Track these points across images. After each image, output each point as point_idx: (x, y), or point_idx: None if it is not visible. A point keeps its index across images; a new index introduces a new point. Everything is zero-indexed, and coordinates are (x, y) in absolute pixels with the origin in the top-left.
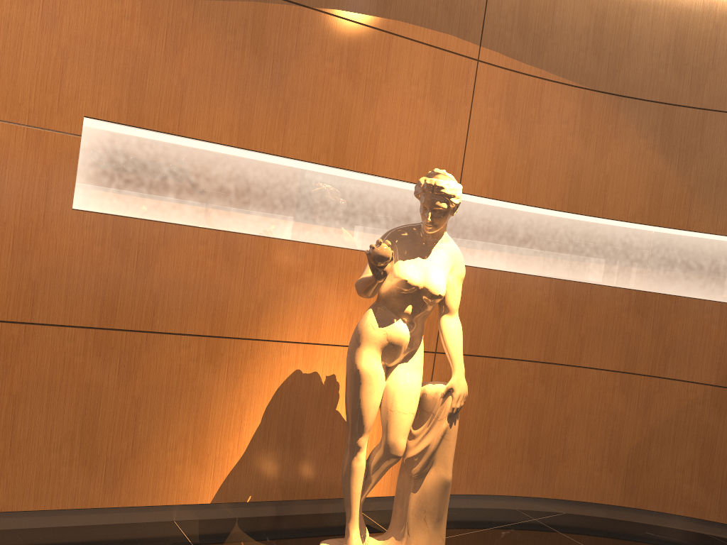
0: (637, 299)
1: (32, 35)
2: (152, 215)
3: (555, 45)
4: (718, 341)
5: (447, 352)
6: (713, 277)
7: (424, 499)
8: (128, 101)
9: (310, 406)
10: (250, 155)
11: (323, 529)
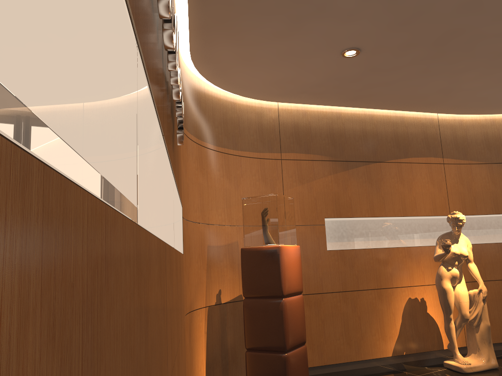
0: None
1: (306, 195)
2: (350, 247)
3: (471, 149)
4: None
5: (474, 276)
6: None
7: (482, 334)
8: (335, 209)
9: (417, 312)
10: (375, 218)
11: (437, 361)
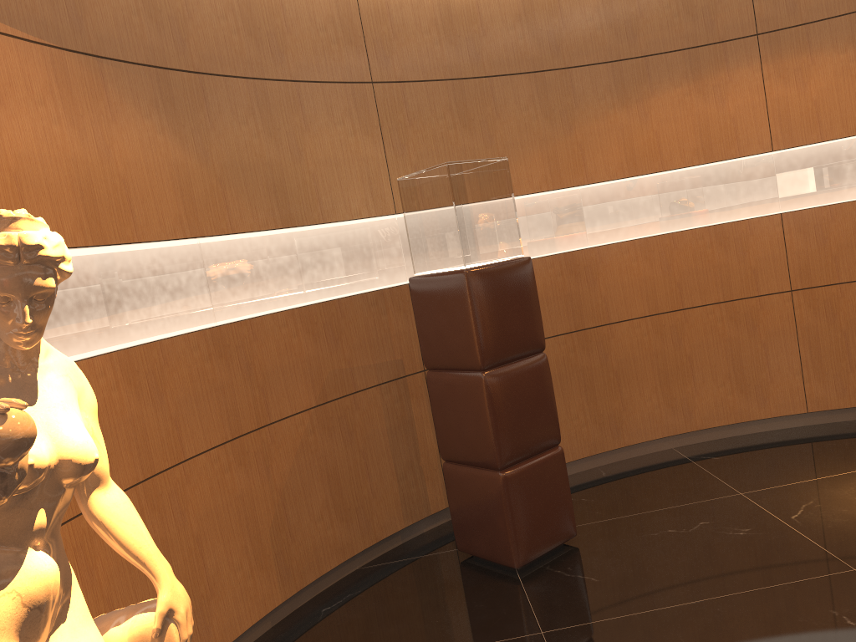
0: (215, 340)
1: None
2: None
3: None
4: (303, 355)
5: (131, 553)
6: (275, 283)
7: None
8: None
9: None
10: None
11: None
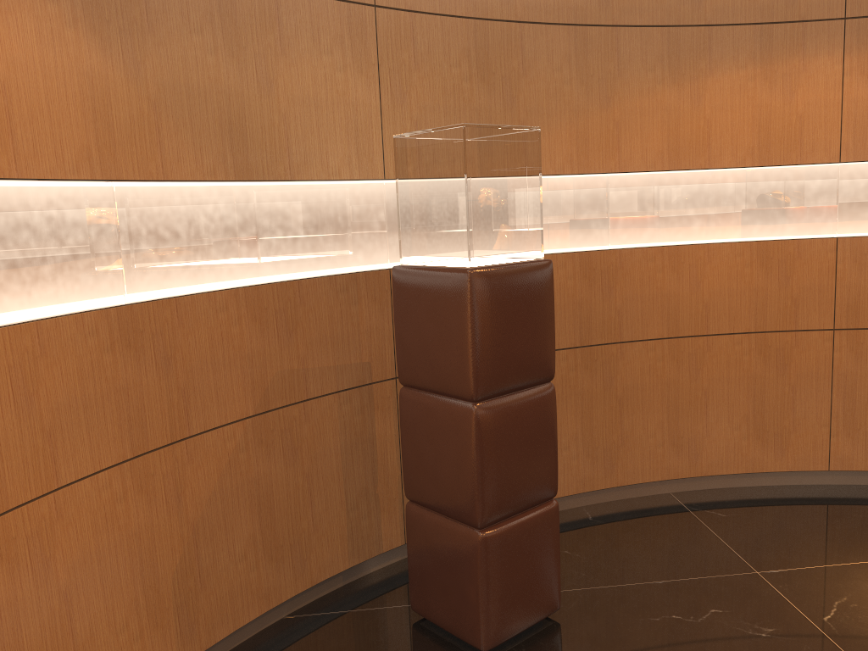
0: (122, 323)
1: None
2: None
3: None
4: (244, 349)
5: None
6: (216, 253)
7: None
8: None
9: None
10: None
11: None
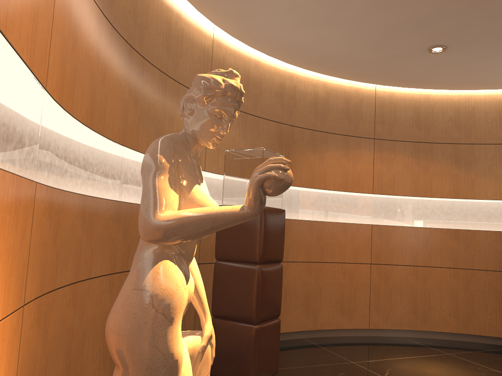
0: (117, 209)
1: None
2: None
3: None
4: None
5: (198, 294)
6: None
7: None
8: None
9: None
10: None
11: None
